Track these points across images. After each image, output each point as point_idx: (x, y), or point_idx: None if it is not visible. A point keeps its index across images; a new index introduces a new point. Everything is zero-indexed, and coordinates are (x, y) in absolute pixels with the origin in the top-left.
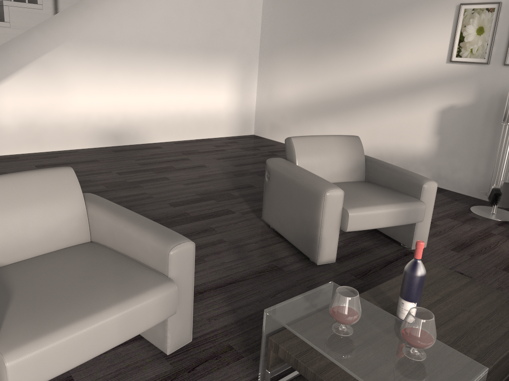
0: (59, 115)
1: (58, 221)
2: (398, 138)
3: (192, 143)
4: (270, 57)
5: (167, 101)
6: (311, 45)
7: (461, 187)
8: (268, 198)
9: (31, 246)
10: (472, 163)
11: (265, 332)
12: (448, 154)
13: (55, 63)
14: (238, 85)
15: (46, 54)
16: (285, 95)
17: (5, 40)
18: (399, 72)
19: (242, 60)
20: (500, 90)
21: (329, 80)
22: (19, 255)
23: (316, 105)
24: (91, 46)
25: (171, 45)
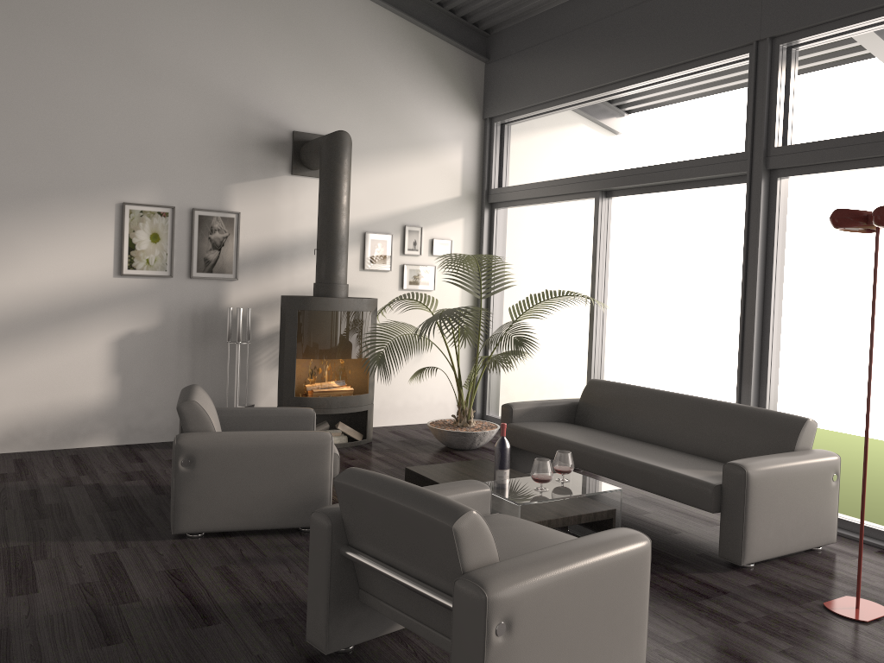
0: None
1: None
2: (50, 392)
3: None
4: None
5: None
6: None
7: (163, 434)
8: (194, 494)
9: None
10: (173, 399)
11: None
12: (137, 395)
13: None
14: None
15: None
16: None
17: None
18: (36, 292)
19: None
20: (190, 306)
21: None
22: None
23: None
24: None
25: None
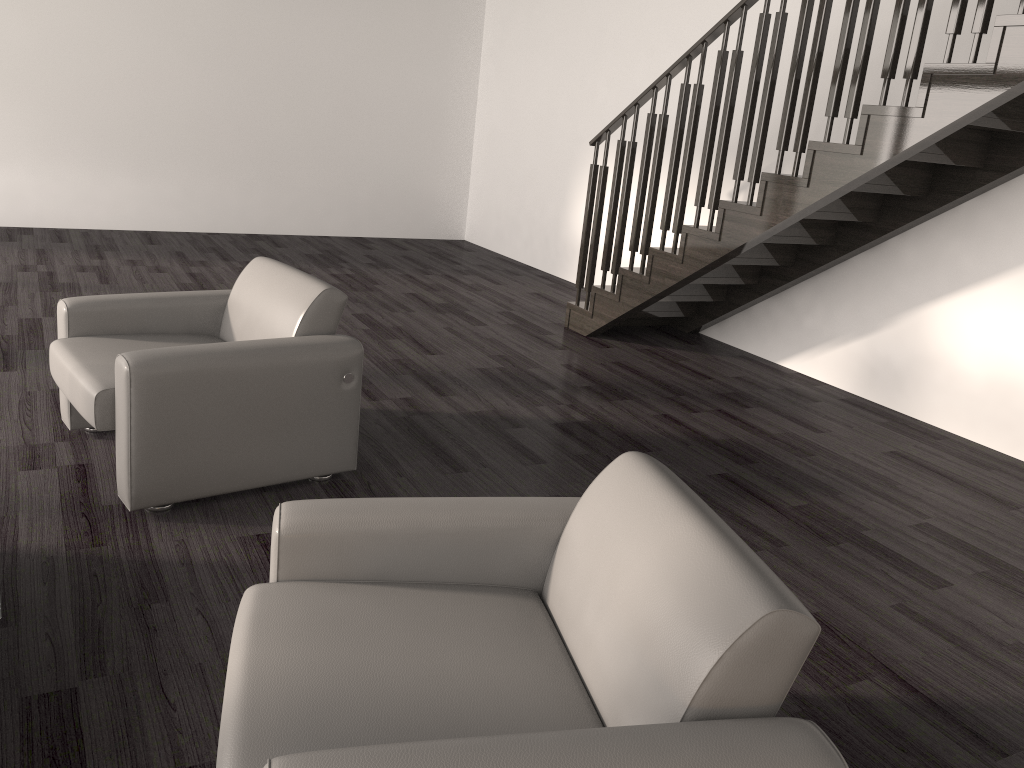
0: None
1: (272, 334)
2: None
3: None
4: None
5: None
6: None
7: None
8: None
9: None
10: None
11: None
12: None
13: None
14: None
15: None
16: None
17: (848, 179)
18: None
19: None
20: None
21: None
22: None
23: None
24: None
25: None
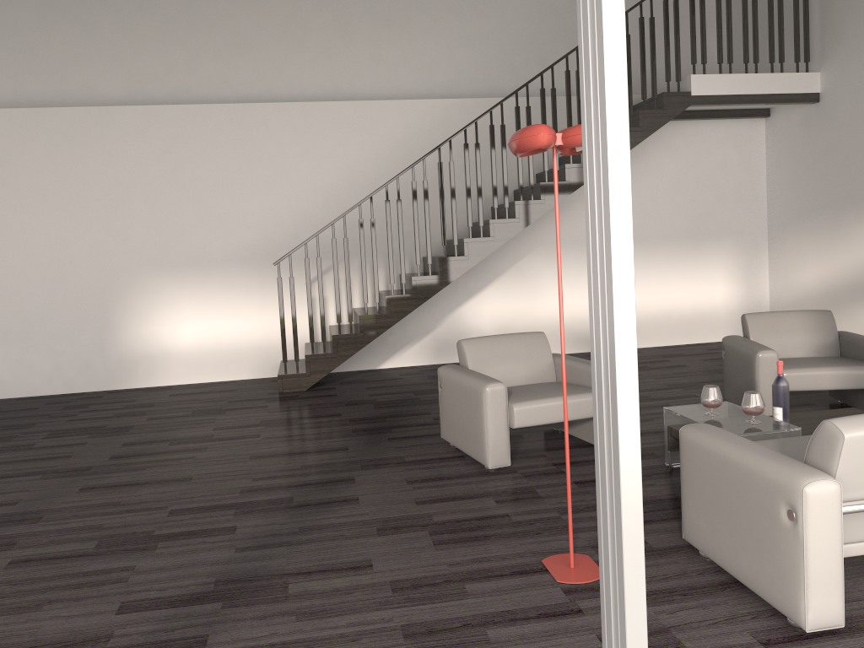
0: (531, 320)
1: (535, 364)
2: None
3: (679, 347)
4: (781, 235)
5: (646, 299)
6: (828, 216)
7: None
8: (724, 375)
9: (519, 378)
10: None
11: (666, 424)
12: None
13: (528, 268)
14: (740, 274)
15: (520, 260)
16: (803, 281)
17: (490, 252)
18: None
19: (743, 243)
20: None
21: (855, 255)
22: (513, 382)
23: (843, 290)
24: (561, 248)
25: (648, 237)
